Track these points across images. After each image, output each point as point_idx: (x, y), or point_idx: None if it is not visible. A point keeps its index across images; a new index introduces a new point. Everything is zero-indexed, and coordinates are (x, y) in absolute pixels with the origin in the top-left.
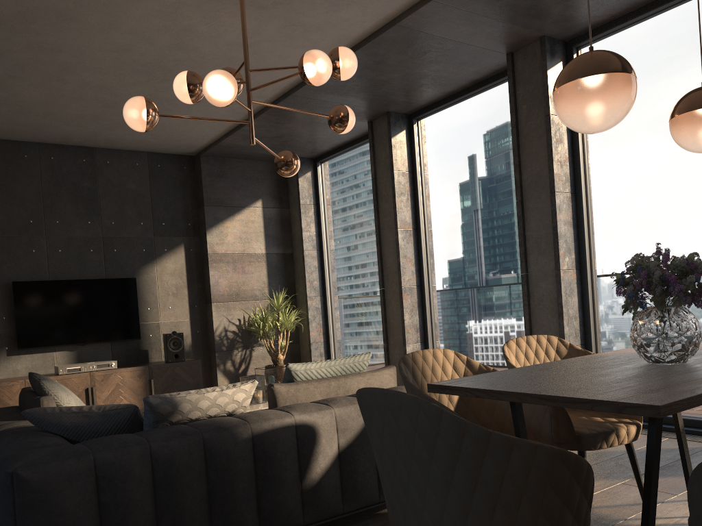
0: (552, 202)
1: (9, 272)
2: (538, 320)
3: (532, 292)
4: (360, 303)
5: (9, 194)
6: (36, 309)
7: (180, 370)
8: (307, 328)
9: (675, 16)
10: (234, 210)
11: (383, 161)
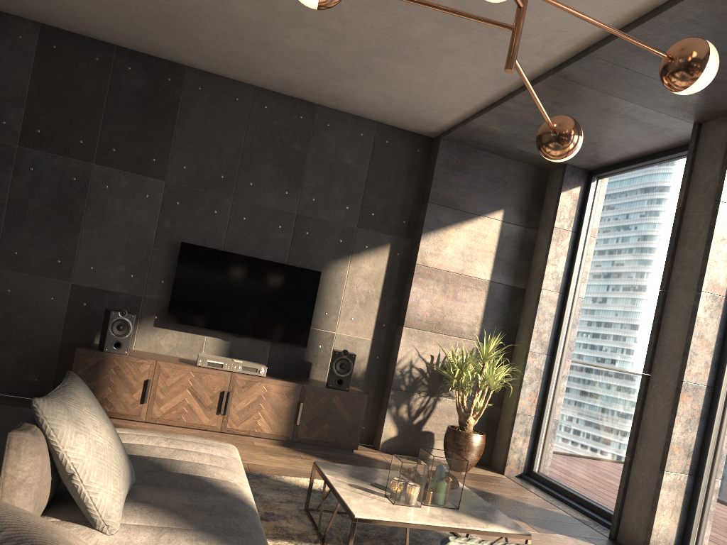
0: None
1: (182, 231)
2: None
3: None
4: (603, 382)
5: (206, 140)
6: (198, 281)
7: (339, 401)
8: (517, 392)
9: None
10: (464, 216)
11: (704, 186)
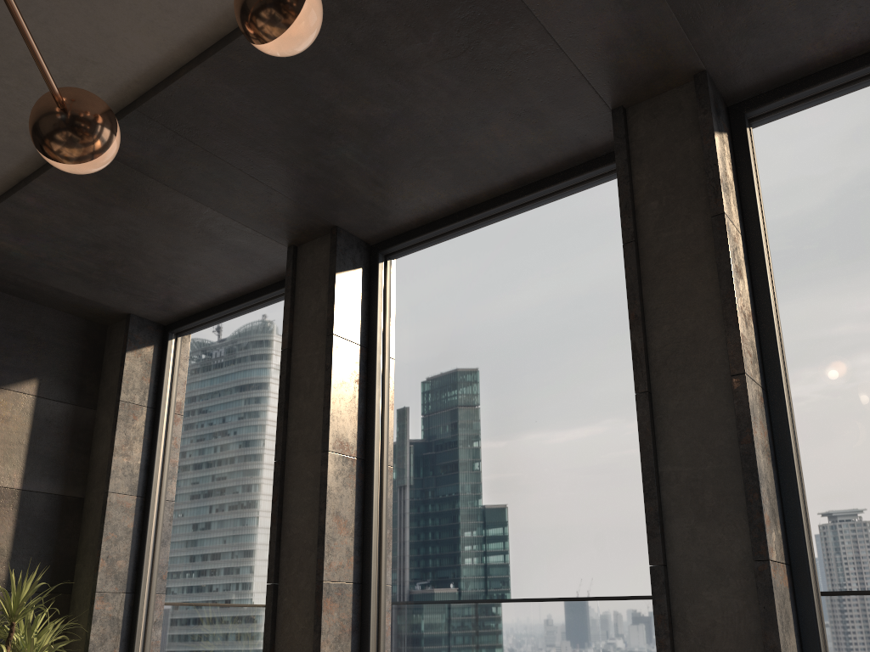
0: (739, 396)
1: None
2: None
3: (680, 613)
4: (214, 615)
5: None
6: None
7: None
8: None
9: None
10: None
11: (311, 319)
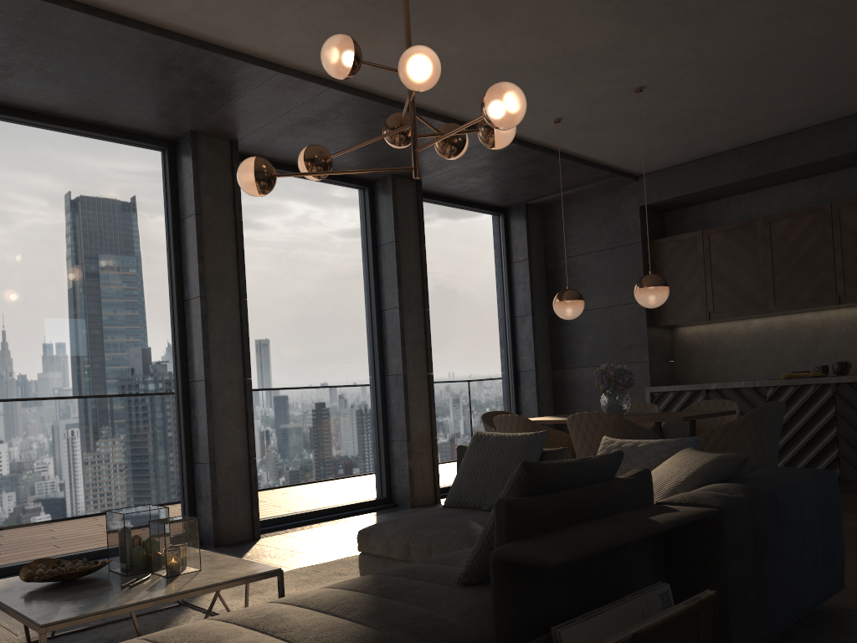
0: (244, 308)
1: None
2: (221, 432)
3: (214, 401)
4: None
5: None
6: None
7: None
8: None
9: (308, 187)
10: None
11: None
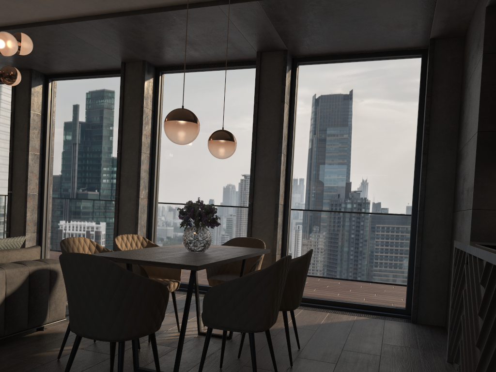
0: (139, 158)
1: None
2: (123, 225)
3: (121, 208)
4: None
5: None
6: None
7: None
8: None
9: (212, 76)
10: None
11: (22, 102)
